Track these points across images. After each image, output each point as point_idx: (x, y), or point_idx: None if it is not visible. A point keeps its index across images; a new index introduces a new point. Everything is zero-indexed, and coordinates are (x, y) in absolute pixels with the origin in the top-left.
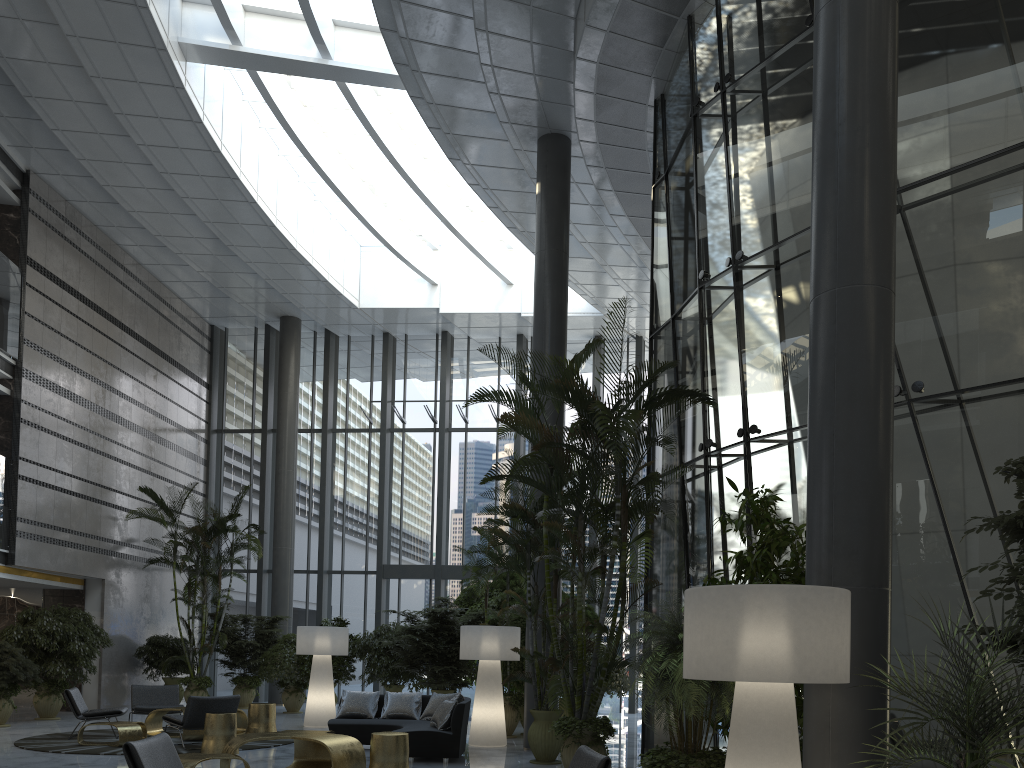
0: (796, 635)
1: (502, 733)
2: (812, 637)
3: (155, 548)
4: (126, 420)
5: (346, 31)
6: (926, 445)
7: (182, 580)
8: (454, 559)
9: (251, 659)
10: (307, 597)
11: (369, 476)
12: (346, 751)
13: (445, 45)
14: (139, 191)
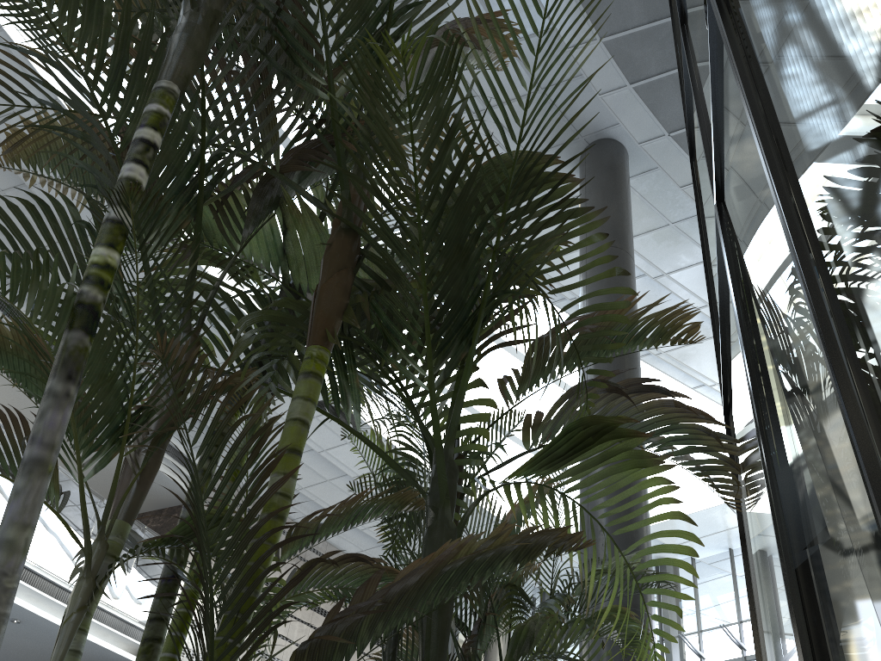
0: None
1: None
2: None
3: None
4: None
5: None
6: None
7: None
8: None
9: None
10: None
11: None
12: None
13: None
14: None
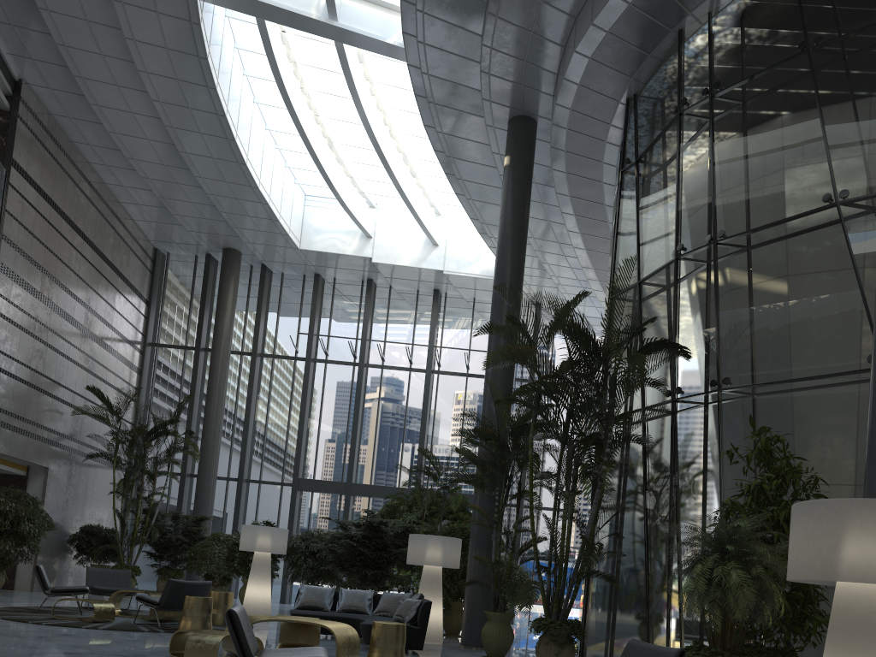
0: None
1: (440, 632)
2: None
3: (92, 444)
4: (79, 323)
5: None
6: None
7: (111, 476)
8: (363, 479)
9: (177, 553)
10: (225, 501)
11: (291, 399)
12: (346, 636)
13: (454, 23)
14: (125, 114)
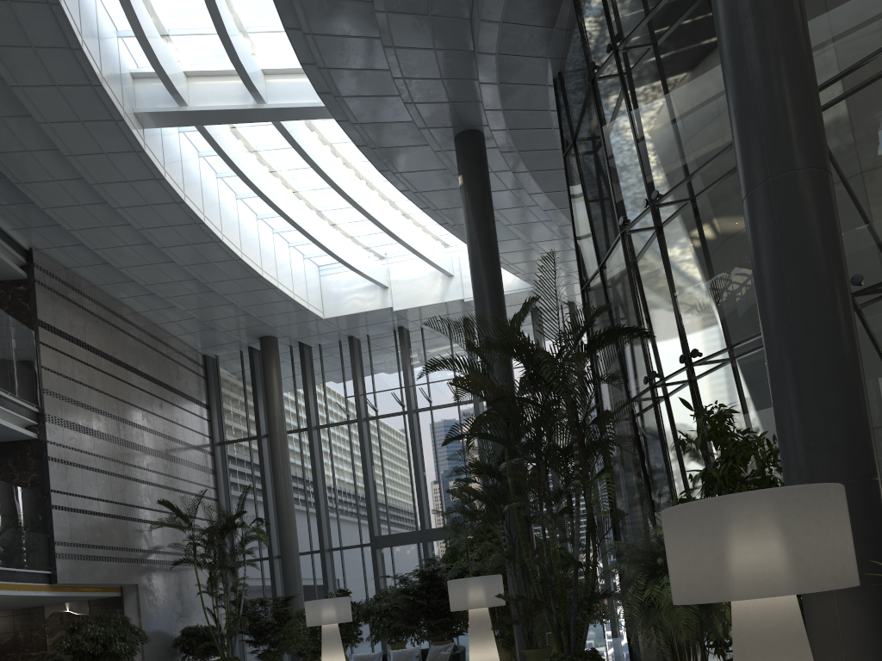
0: (795, 541)
1: None
2: (813, 541)
3: (179, 551)
4: (140, 445)
5: (275, 77)
6: (876, 335)
7: (206, 575)
8: (436, 522)
9: (271, 636)
10: (314, 574)
11: (353, 461)
12: None
13: (359, 68)
14: (124, 249)
